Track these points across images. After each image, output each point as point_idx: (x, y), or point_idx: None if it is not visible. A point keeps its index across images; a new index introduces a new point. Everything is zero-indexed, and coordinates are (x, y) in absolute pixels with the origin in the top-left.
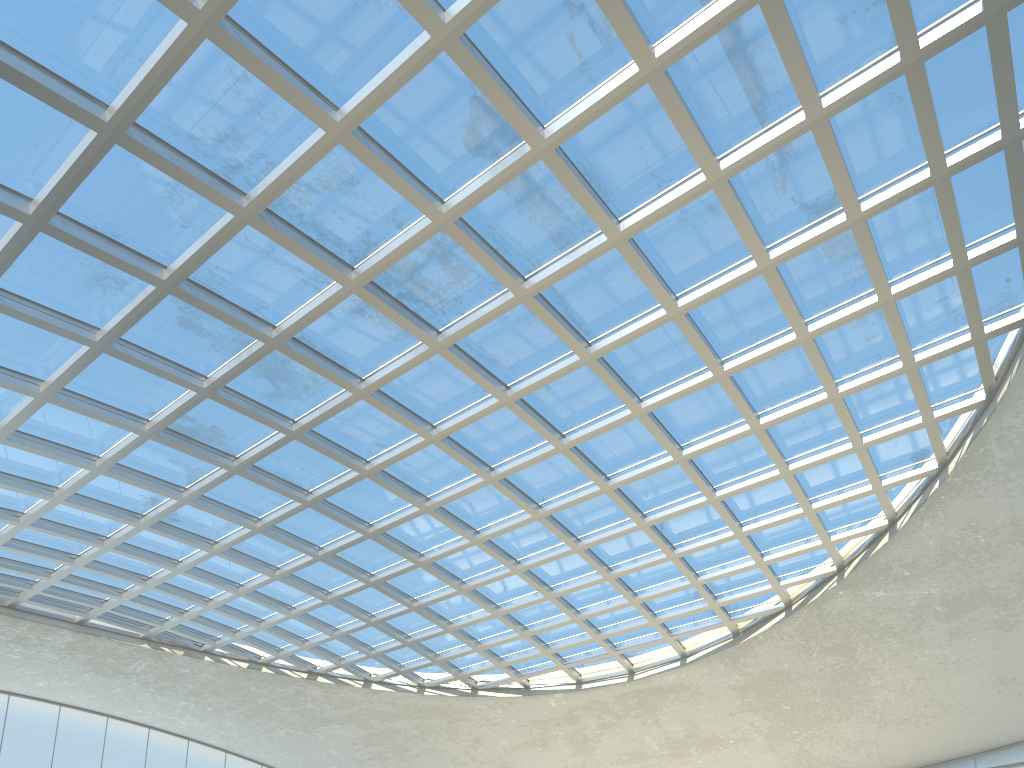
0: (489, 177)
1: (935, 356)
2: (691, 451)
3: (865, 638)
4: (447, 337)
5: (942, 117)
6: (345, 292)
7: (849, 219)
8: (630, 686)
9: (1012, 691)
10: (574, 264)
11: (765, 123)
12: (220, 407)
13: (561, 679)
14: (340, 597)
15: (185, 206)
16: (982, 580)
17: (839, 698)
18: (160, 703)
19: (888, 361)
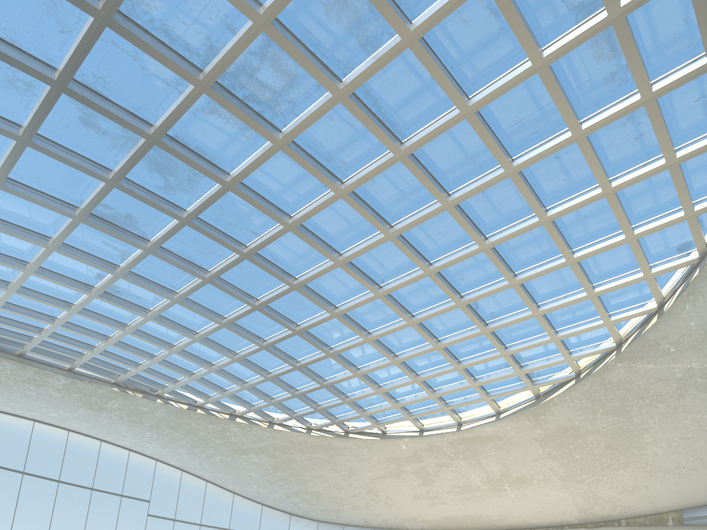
0: None
1: (694, 152)
2: (493, 240)
3: (639, 403)
4: (285, 135)
5: None
6: (197, 92)
7: (610, 15)
8: (458, 435)
9: None
10: (377, 64)
11: None
12: (129, 198)
13: (409, 427)
14: (243, 357)
15: (59, 12)
16: None
17: (618, 451)
18: (133, 432)
19: (654, 159)
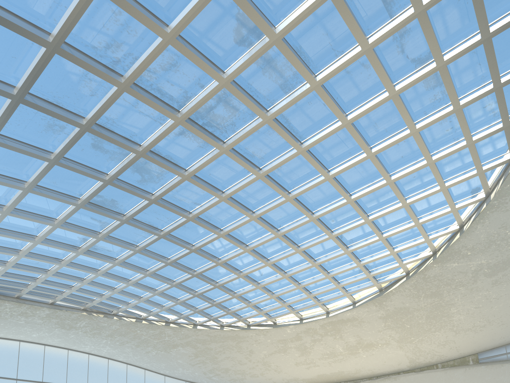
0: (247, 57)
1: (483, 137)
2: (356, 196)
3: (448, 288)
4: (228, 144)
5: (487, 5)
6: (175, 124)
7: (437, 65)
8: (327, 320)
9: None
10: (293, 101)
11: (392, 16)
12: (115, 189)
13: (292, 318)
14: (179, 283)
15: (92, 84)
16: (509, 254)
17: (435, 320)
18: (93, 341)
19: (458, 141)
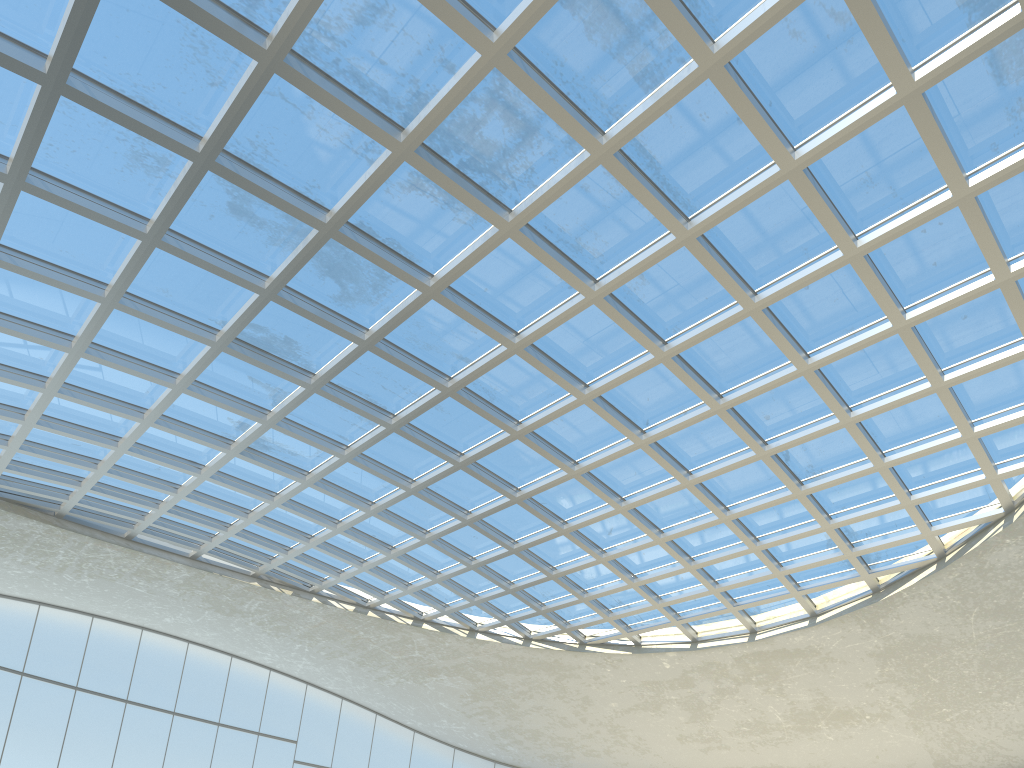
0: None
1: None
2: (818, 359)
3: None
4: (517, 215)
5: None
6: (395, 160)
7: None
8: (751, 647)
9: None
10: (659, 106)
11: None
12: (289, 314)
13: (675, 637)
14: (437, 536)
15: (210, 57)
16: None
17: (1001, 672)
18: (277, 645)
19: None
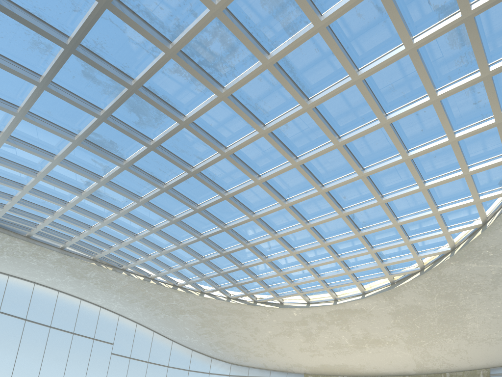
0: None
1: None
2: (368, 171)
3: (464, 291)
4: (226, 90)
5: None
6: (167, 57)
7: (463, 16)
8: (334, 307)
9: None
10: (295, 43)
11: None
12: (113, 129)
13: (299, 300)
14: (185, 245)
15: None
16: None
17: (447, 324)
18: (104, 295)
19: (487, 119)
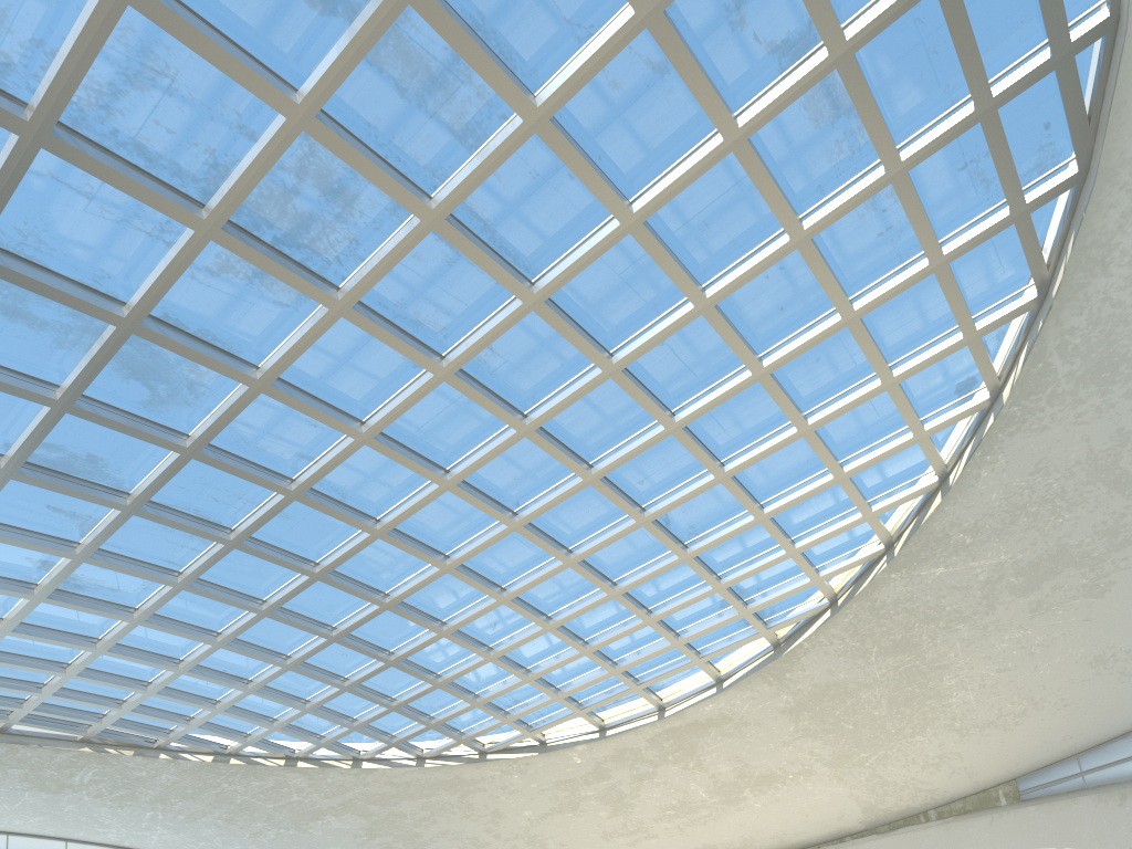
0: (347, 41)
1: (968, 244)
2: (685, 415)
3: (930, 629)
4: (348, 292)
5: None
6: (200, 239)
7: (832, 54)
8: (662, 725)
9: (1113, 671)
10: (487, 164)
11: None
12: (90, 427)
13: (581, 728)
14: (301, 660)
15: None
16: (1061, 537)
17: (909, 707)
18: (123, 817)
19: (910, 262)
